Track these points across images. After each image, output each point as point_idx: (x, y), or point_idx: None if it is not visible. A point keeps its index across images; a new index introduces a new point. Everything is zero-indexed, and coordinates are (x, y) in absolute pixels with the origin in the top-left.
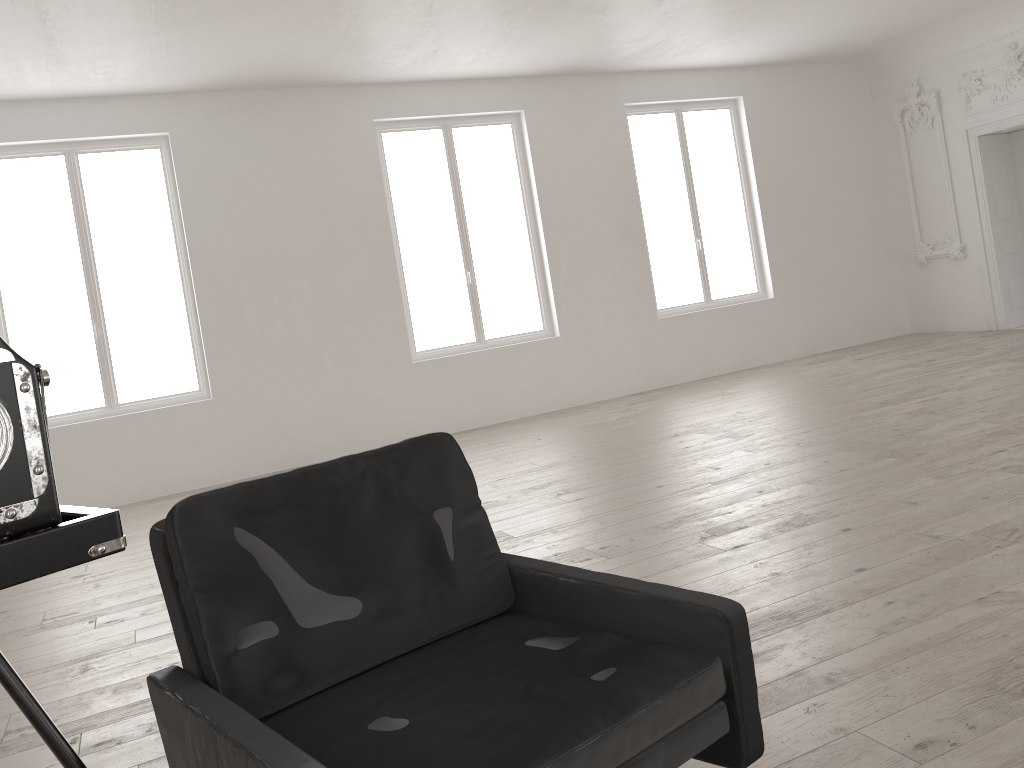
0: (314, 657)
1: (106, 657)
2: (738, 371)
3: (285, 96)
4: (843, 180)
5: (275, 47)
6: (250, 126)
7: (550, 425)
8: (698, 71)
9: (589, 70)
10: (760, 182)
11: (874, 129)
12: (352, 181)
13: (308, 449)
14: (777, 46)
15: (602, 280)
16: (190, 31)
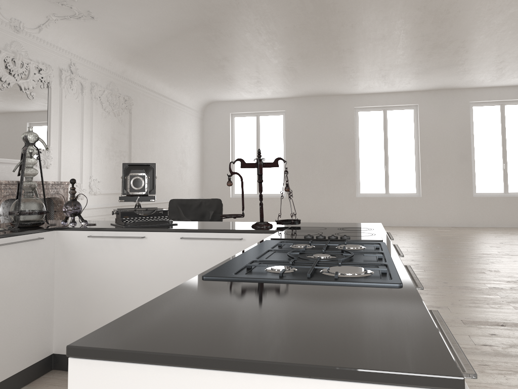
0: None
1: None
2: (515, 227)
3: (323, 98)
4: None
5: (309, 87)
6: (310, 109)
7: (396, 229)
8: (514, 87)
9: (450, 88)
10: None
11: None
12: (343, 129)
13: (314, 220)
14: None
15: (445, 176)
16: (279, 85)
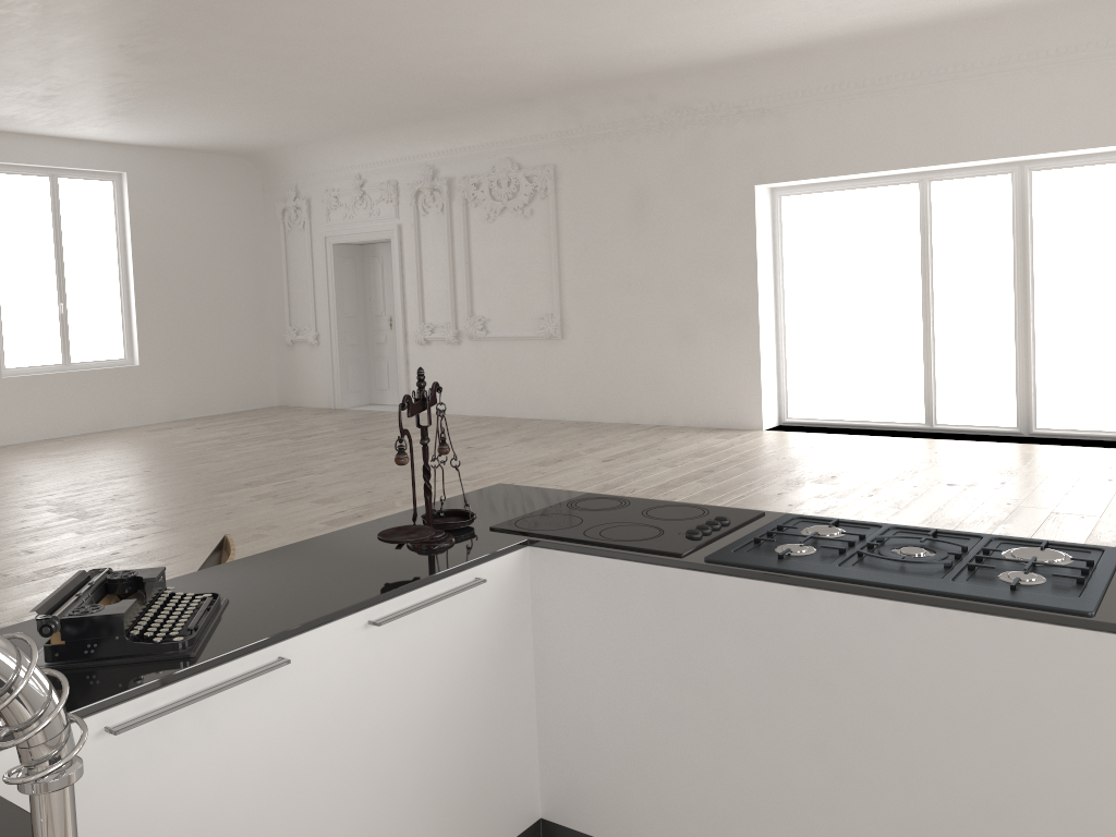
0: None
1: None
2: (90, 433)
3: None
4: (226, 263)
5: None
6: None
7: None
8: (79, 142)
9: None
10: (137, 255)
11: (263, 220)
12: None
13: None
14: (155, 136)
15: None
16: None
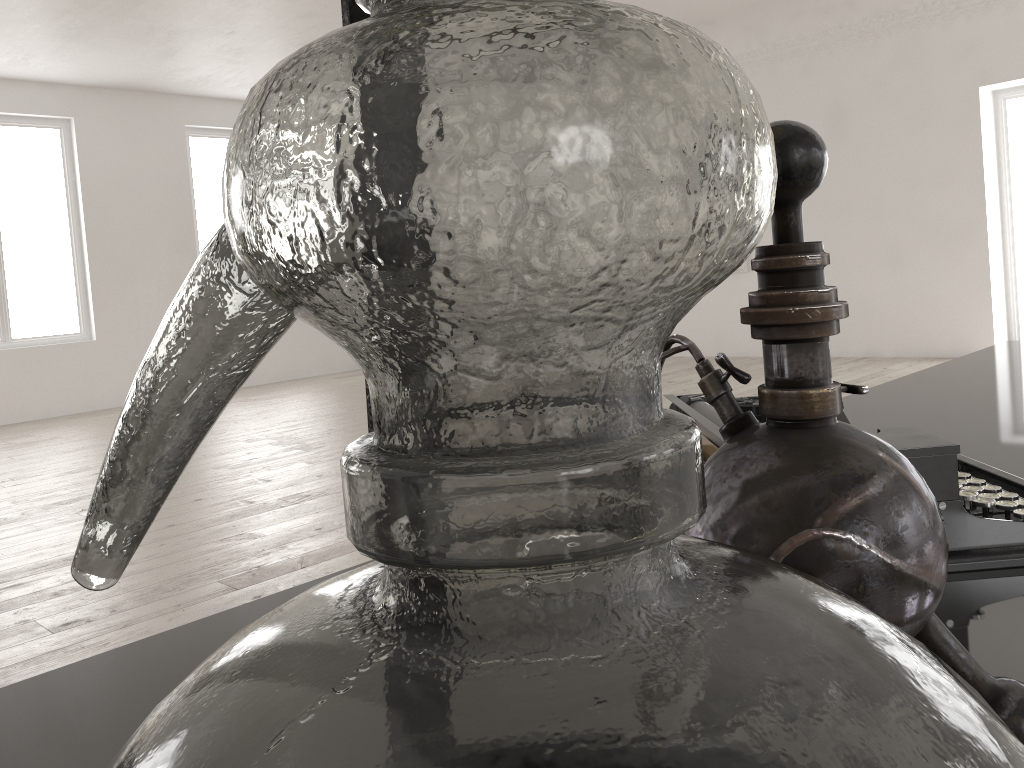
0: None
1: None
2: (281, 381)
3: None
4: None
5: None
6: None
7: (65, 424)
8: None
9: (148, 89)
10: None
11: None
12: None
13: None
14: None
15: (148, 289)
16: None
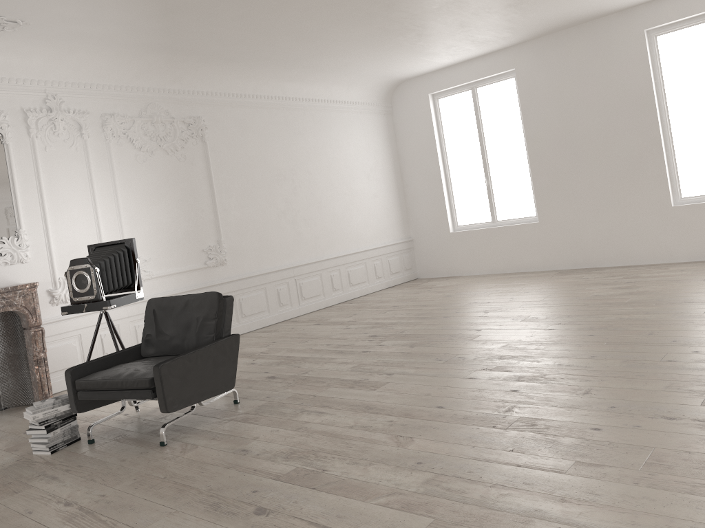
0: (157, 347)
1: (315, 339)
2: None
3: (581, 29)
4: None
5: (527, 17)
6: (559, 54)
7: None
8: None
9: None
10: None
11: None
12: (627, 78)
13: (594, 258)
14: None
15: None
16: (466, 30)
